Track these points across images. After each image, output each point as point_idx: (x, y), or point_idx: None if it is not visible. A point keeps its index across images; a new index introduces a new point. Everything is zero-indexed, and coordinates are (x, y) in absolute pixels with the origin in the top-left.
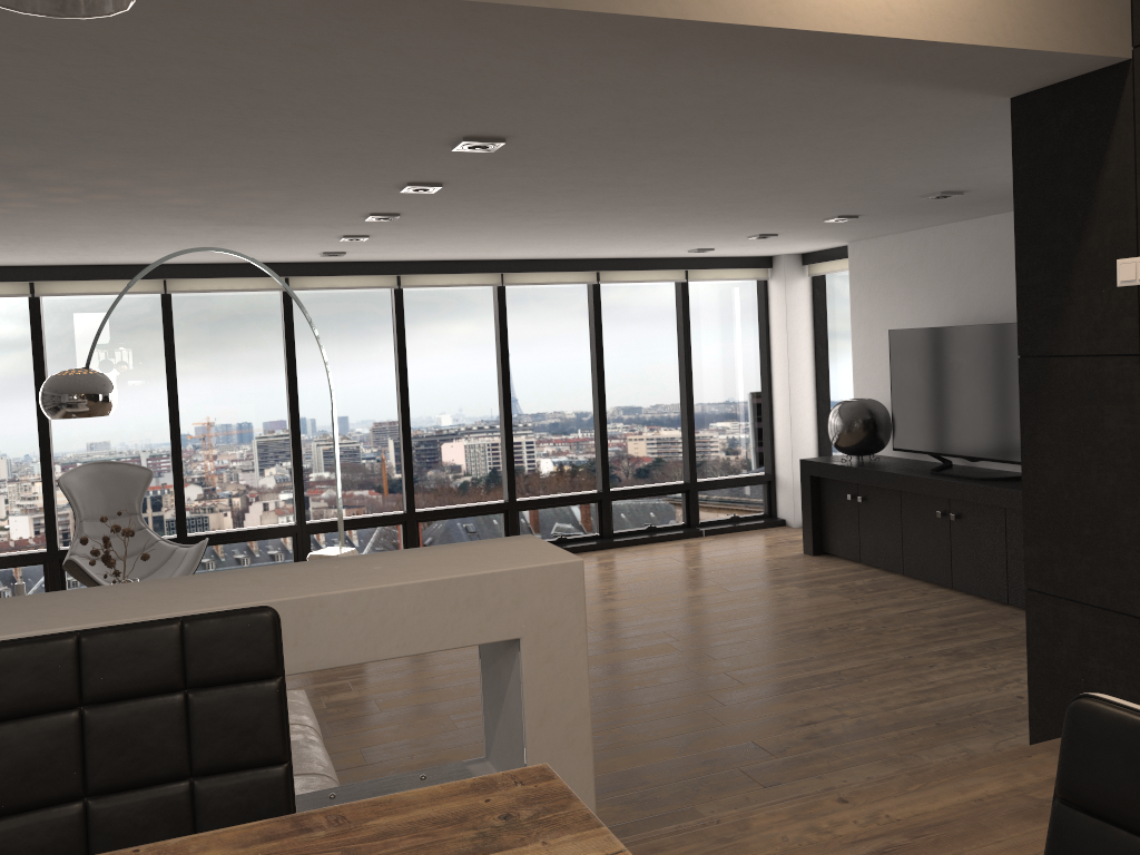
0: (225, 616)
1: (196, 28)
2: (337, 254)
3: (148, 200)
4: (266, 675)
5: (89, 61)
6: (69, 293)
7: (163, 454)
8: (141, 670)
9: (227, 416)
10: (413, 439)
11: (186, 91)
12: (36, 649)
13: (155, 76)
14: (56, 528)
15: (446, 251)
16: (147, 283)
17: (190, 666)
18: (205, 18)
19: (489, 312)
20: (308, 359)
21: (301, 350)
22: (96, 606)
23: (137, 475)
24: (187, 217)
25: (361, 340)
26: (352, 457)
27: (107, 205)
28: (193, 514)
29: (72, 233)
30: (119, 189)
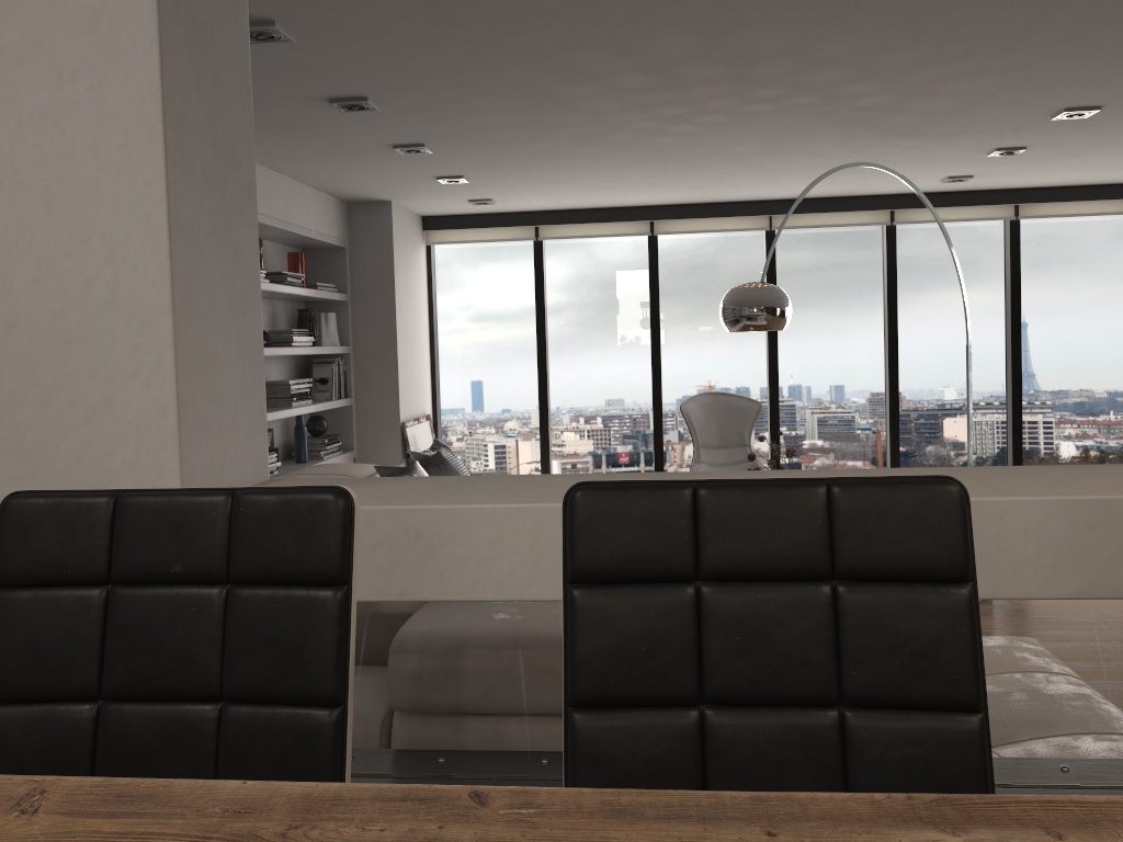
0: None
1: None
2: (963, 178)
3: (838, 103)
4: None
5: None
6: (683, 231)
7: (759, 391)
8: None
9: (822, 356)
10: (1022, 389)
11: None
12: None
13: None
14: (662, 455)
15: (1092, 169)
16: (753, 220)
17: None
18: None
19: (1122, 245)
20: (908, 298)
21: (900, 288)
22: (1042, 481)
23: (747, 408)
24: (854, 127)
25: (967, 278)
26: (951, 405)
27: (791, 113)
28: (784, 453)
29: (725, 157)
30: (824, 87)
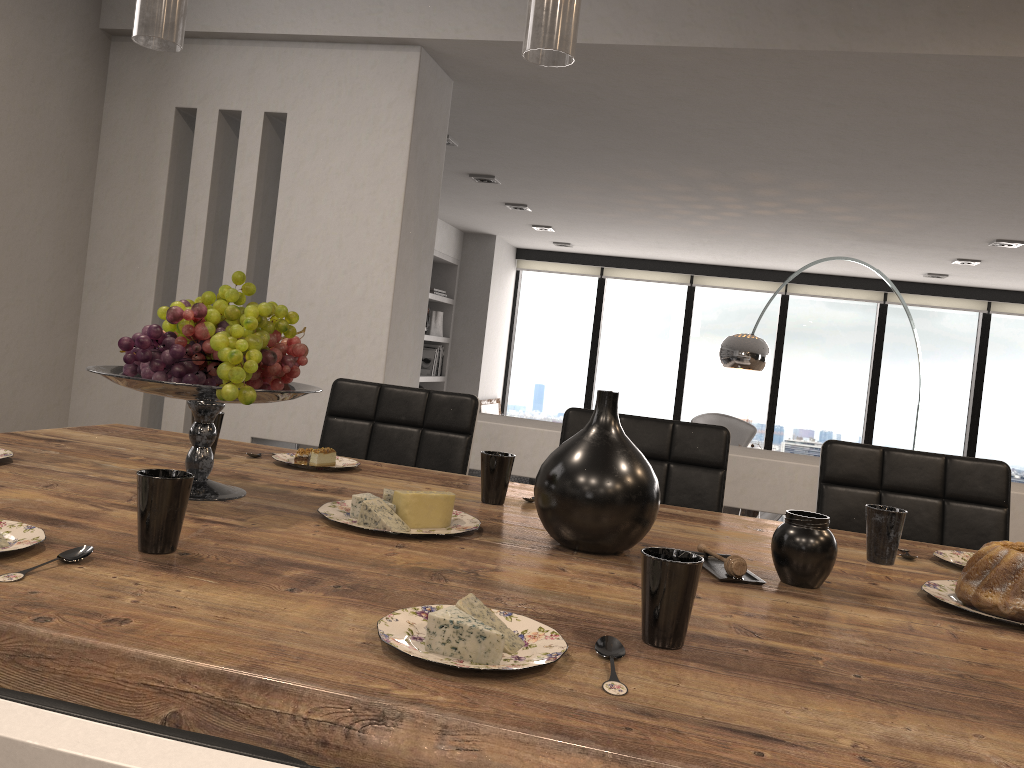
0: (974, 460)
1: (960, 89)
2: (940, 276)
3: (821, 216)
4: (998, 503)
5: (866, 113)
6: (715, 286)
7: (759, 419)
8: (918, 479)
9: (814, 399)
10: (977, 450)
11: (917, 133)
12: (860, 449)
13: (903, 122)
14: None
15: None
16: (772, 284)
17: (948, 484)
18: (972, 82)
19: None
20: (891, 363)
21: (886, 354)
22: None
23: (744, 429)
24: (839, 232)
25: (942, 354)
26: None
27: (788, 218)
28: None
29: (745, 239)
30: (807, 206)
